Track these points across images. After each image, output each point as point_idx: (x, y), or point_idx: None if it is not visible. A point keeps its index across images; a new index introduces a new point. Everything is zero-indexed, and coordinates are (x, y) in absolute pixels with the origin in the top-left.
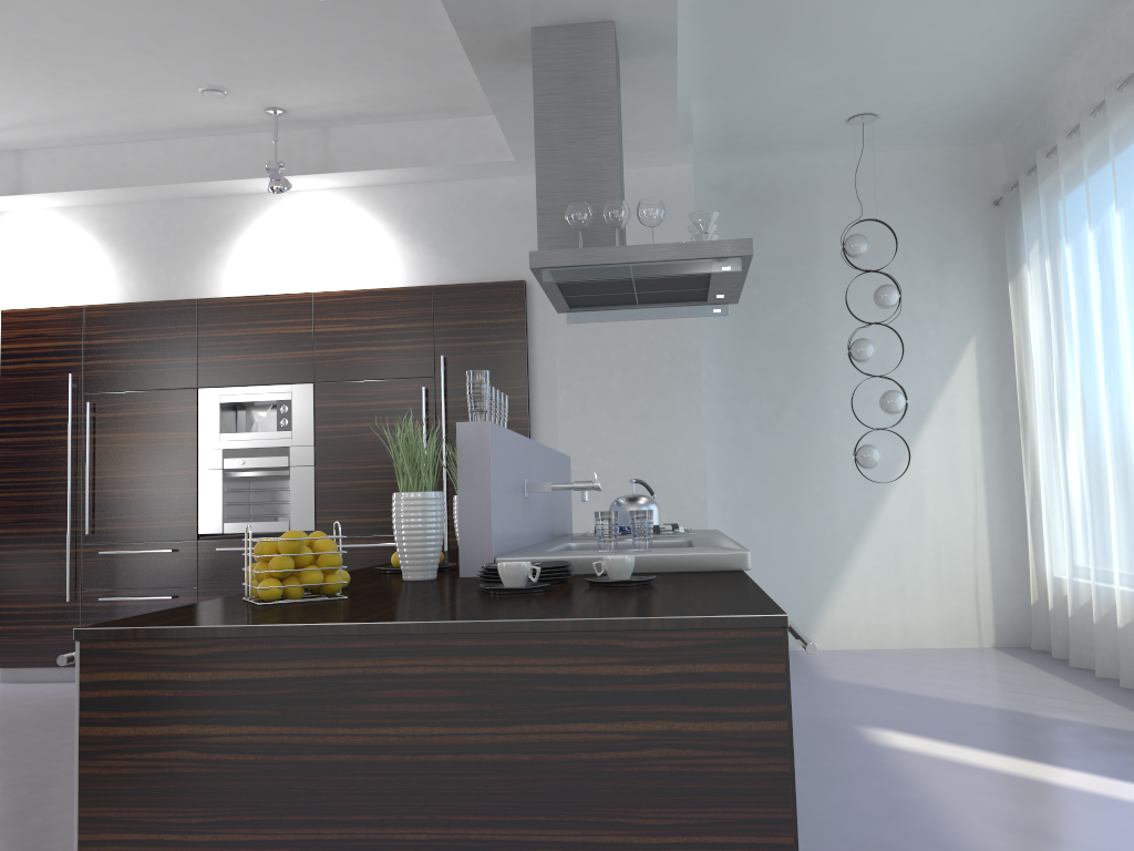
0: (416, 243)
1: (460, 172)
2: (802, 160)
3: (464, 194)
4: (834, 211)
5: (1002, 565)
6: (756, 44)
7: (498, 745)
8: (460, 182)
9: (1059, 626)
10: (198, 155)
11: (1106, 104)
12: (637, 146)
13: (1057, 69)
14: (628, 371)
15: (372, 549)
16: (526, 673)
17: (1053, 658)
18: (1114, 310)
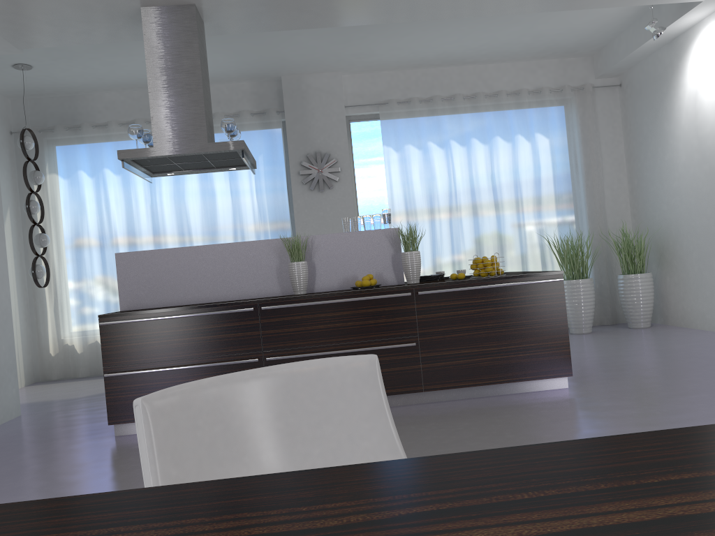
0: None
1: None
2: None
3: None
4: None
5: (25, 339)
6: None
7: None
8: None
9: (86, 360)
10: None
11: None
12: (15, 38)
13: (108, 90)
14: None
15: None
16: None
17: (75, 379)
18: (156, 210)
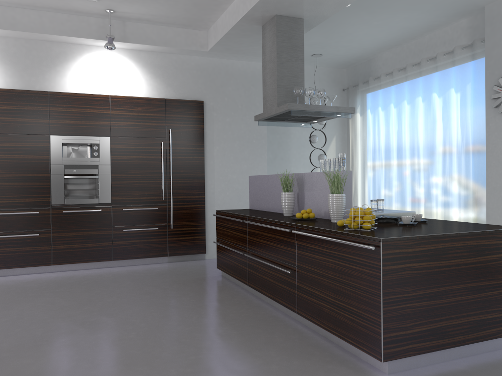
0: (156, 78)
1: (180, 51)
2: None
3: (177, 60)
4: None
5: None
6: (313, 28)
7: (474, 262)
8: (175, 55)
9: None
10: (57, 22)
11: (407, 70)
12: (256, 54)
13: (382, 52)
14: (241, 141)
15: (138, 210)
16: (479, 244)
17: None
18: (401, 135)
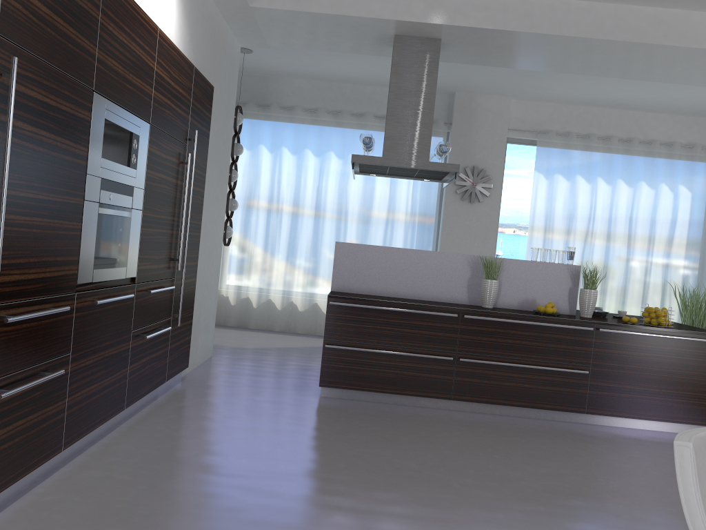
0: (186, 19)
1: None
2: None
3: None
4: None
5: None
6: None
7: None
8: None
9: (237, 312)
10: None
11: (344, 118)
12: (273, 38)
13: (299, 78)
14: (218, 168)
15: (155, 293)
16: None
17: (224, 326)
18: (321, 192)
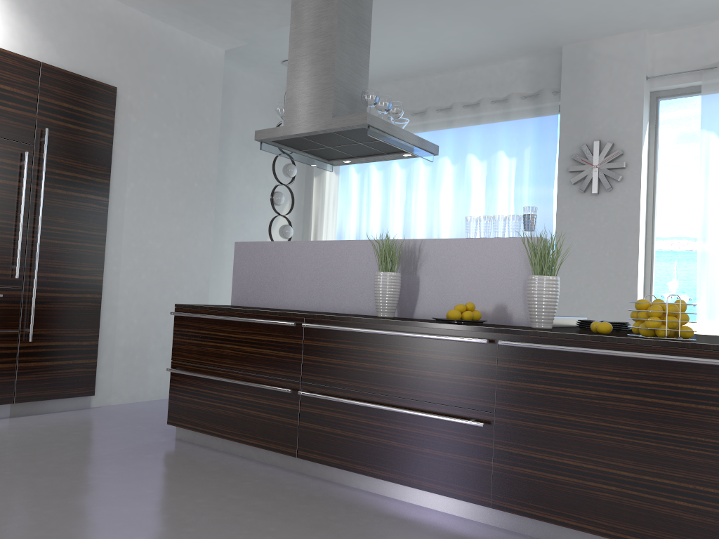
0: (23, 15)
1: None
2: (229, 66)
3: None
4: (240, 105)
5: None
6: None
7: None
8: None
9: None
10: None
11: (429, 116)
12: (225, 28)
13: (383, 83)
14: (174, 180)
15: None
16: None
17: None
18: (410, 209)
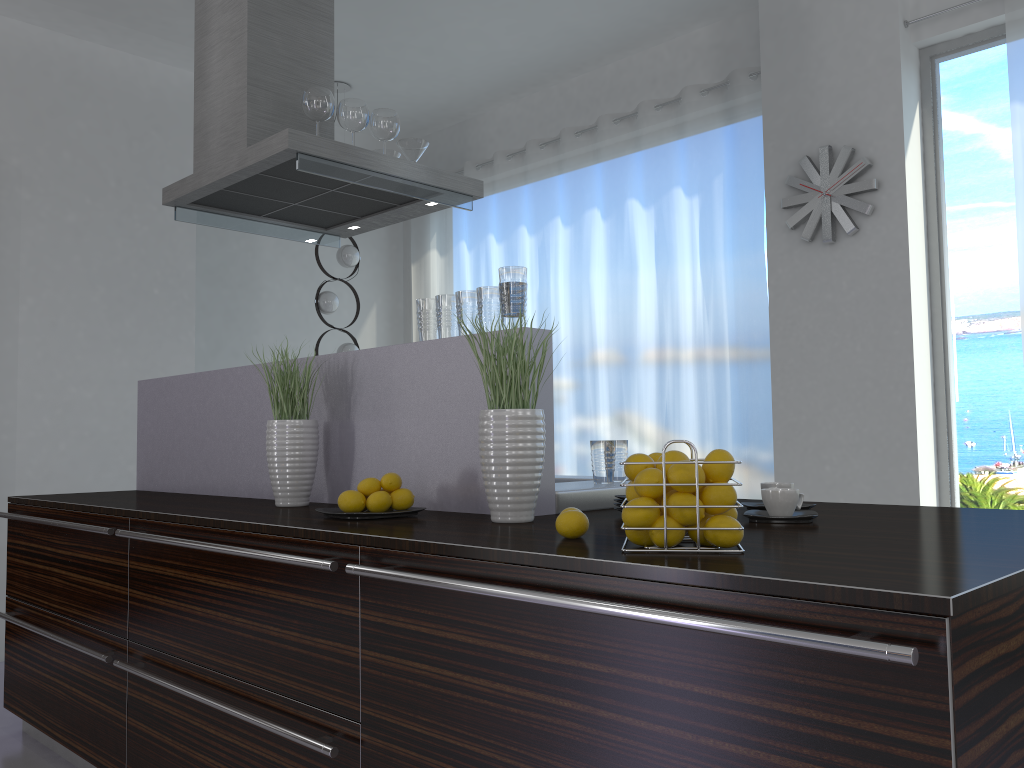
0: None
1: None
2: None
3: None
4: None
5: None
6: None
7: None
8: None
9: None
10: None
11: (565, 143)
12: (170, 33)
13: (497, 101)
14: (113, 287)
15: None
16: None
17: None
18: (548, 301)
